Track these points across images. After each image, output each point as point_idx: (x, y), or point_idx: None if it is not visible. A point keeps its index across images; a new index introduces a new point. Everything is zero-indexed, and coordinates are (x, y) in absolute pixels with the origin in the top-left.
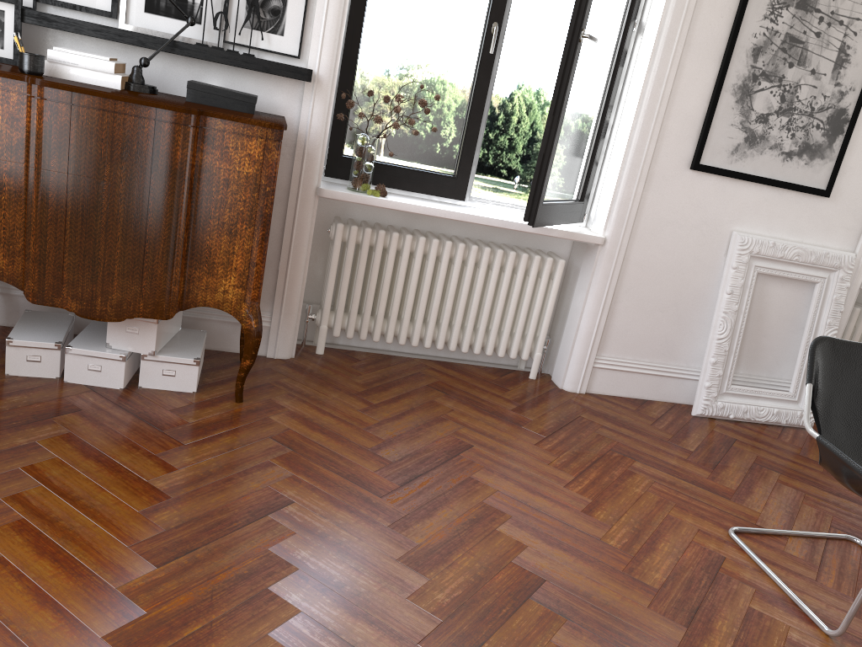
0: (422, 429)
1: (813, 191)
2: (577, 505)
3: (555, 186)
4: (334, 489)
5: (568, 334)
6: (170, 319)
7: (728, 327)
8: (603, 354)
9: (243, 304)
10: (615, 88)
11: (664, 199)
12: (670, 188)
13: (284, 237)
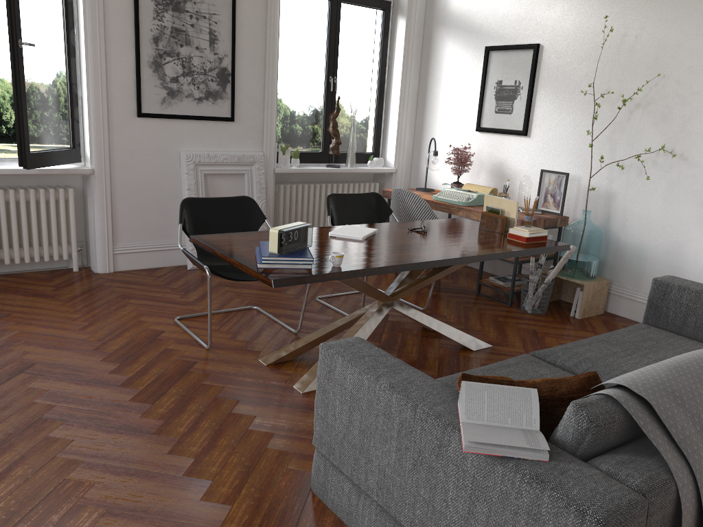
0: None
1: (223, 119)
2: (77, 327)
3: (40, 141)
4: None
5: (91, 236)
6: None
7: None
8: (119, 244)
9: None
10: (74, 72)
11: (126, 138)
12: (128, 130)
13: None
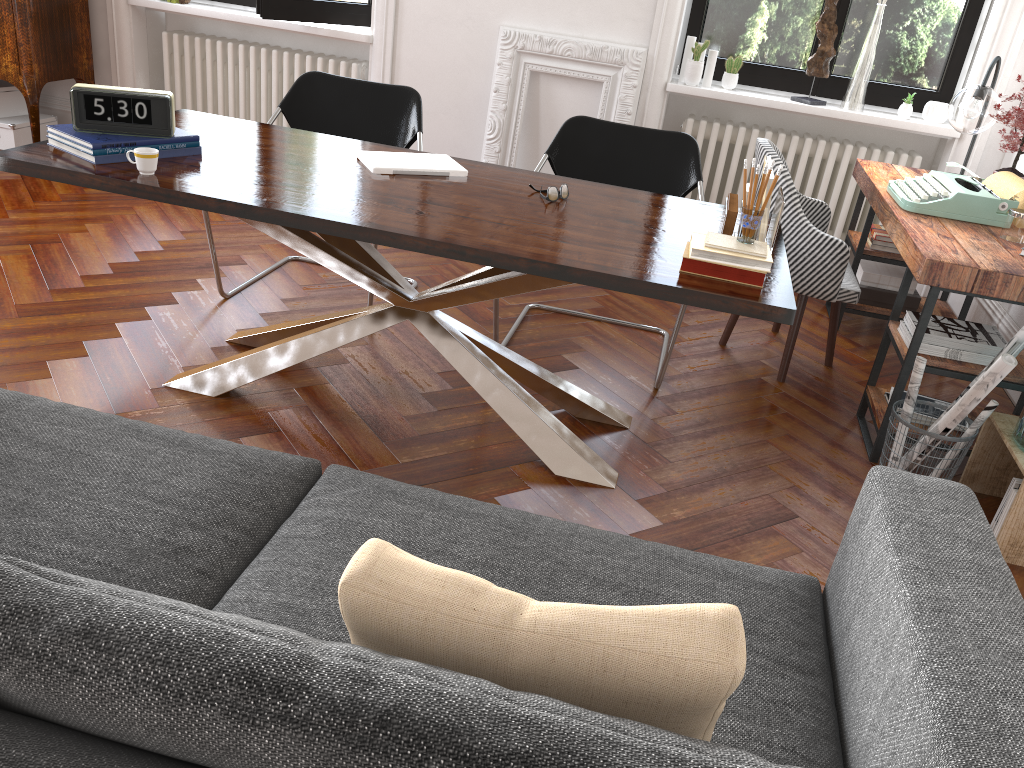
0: None
1: None
2: (186, 229)
3: None
4: (10, 194)
5: None
6: (8, 98)
7: (496, 127)
8: None
9: (20, 77)
10: None
11: None
12: None
13: (110, 41)
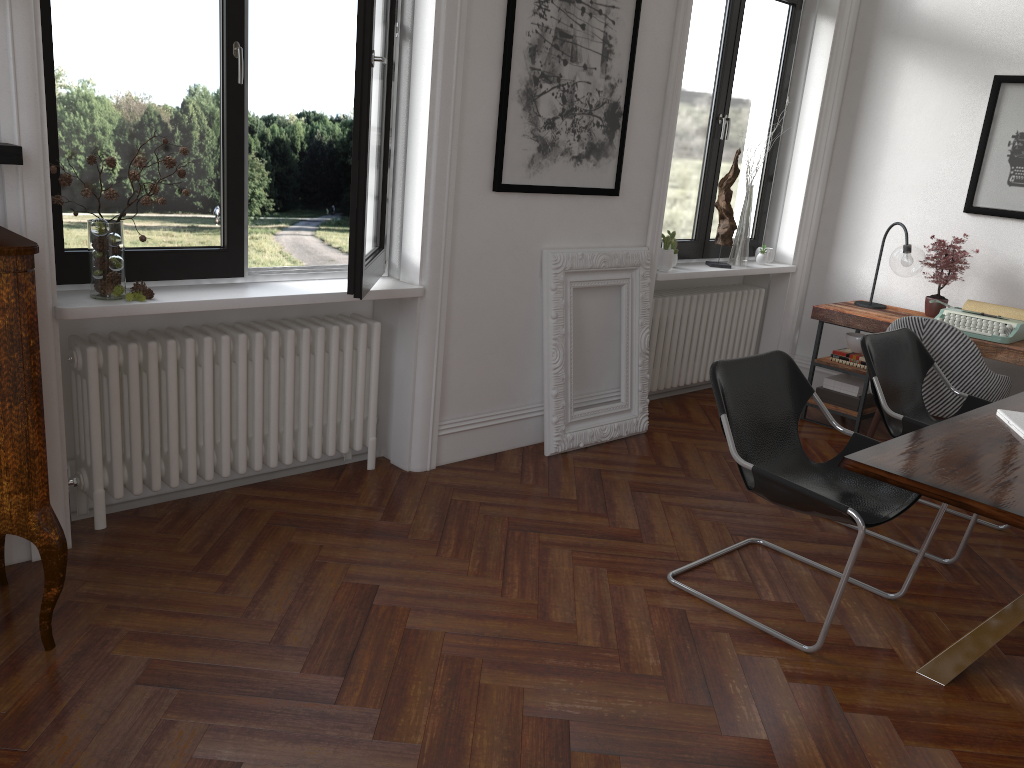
0: (308, 587)
1: (605, 192)
2: (530, 613)
3: (366, 242)
4: (275, 719)
5: (402, 407)
6: None
7: (561, 353)
8: (445, 418)
9: (30, 514)
10: (392, 108)
11: (474, 229)
12: (477, 216)
13: None
